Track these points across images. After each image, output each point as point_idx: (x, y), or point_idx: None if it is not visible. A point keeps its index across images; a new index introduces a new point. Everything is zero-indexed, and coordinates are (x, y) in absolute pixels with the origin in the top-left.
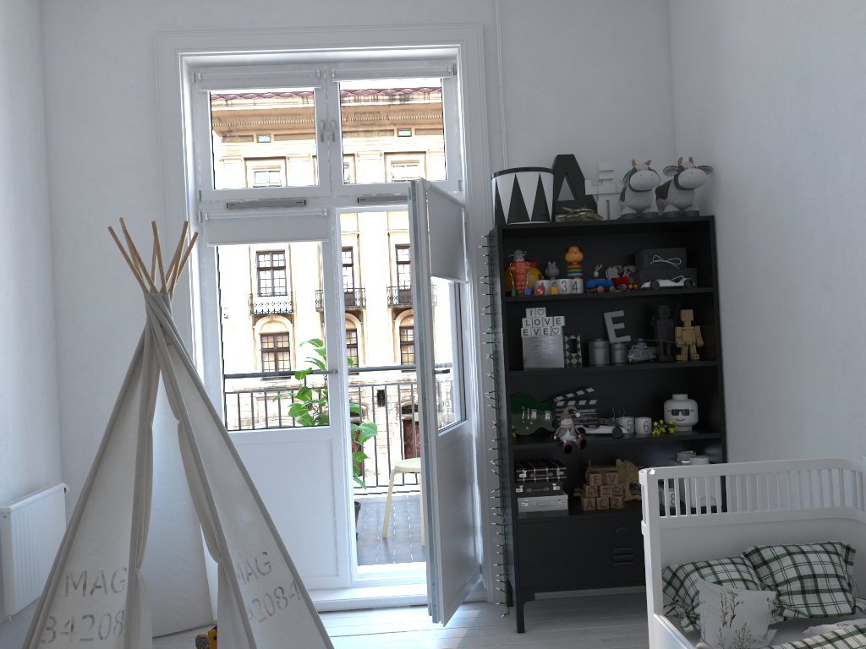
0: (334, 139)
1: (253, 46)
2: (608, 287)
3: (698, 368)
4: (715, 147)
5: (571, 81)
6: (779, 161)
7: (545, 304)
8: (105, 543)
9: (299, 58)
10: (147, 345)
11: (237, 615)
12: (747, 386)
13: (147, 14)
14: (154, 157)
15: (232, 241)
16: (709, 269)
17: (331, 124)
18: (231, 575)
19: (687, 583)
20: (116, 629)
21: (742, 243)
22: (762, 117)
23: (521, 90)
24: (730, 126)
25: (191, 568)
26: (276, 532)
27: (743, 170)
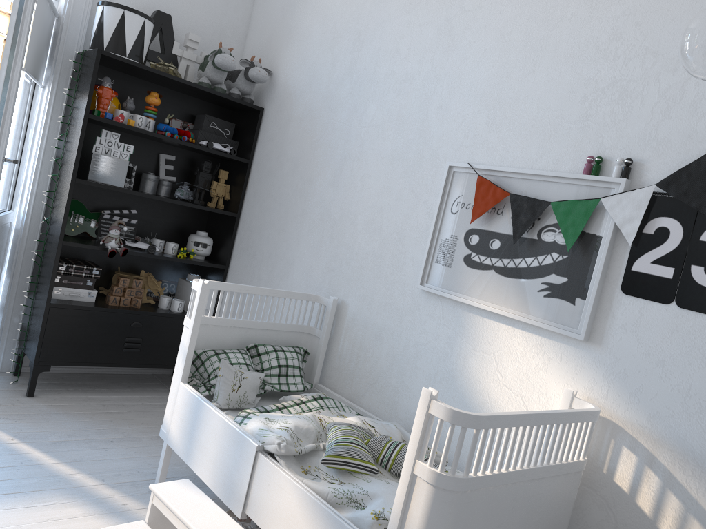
0: None
1: None
2: (174, 135)
3: (220, 215)
4: (279, 59)
5: None
6: (325, 89)
7: (114, 131)
8: None
9: None
10: None
11: None
12: (256, 237)
13: None
14: None
15: None
16: (249, 146)
17: None
18: None
19: (208, 363)
20: None
21: (281, 136)
22: (322, 53)
23: None
24: (295, 49)
25: None
26: None
27: (297, 84)
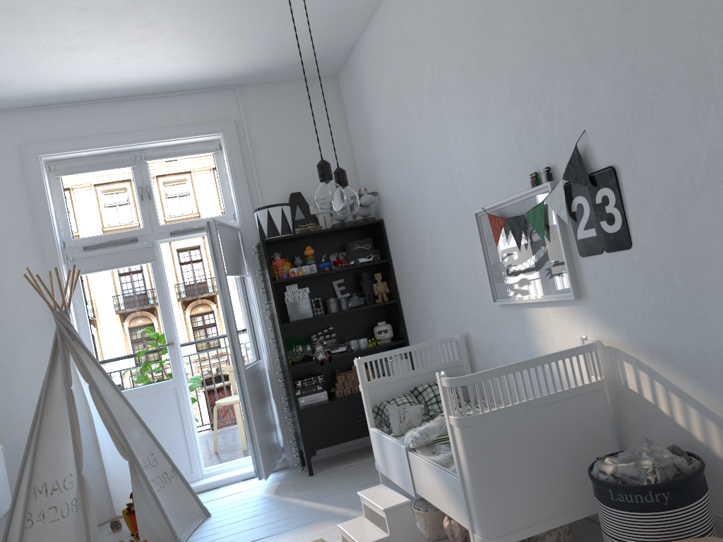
0: (150, 198)
1: (89, 147)
2: (331, 267)
3: (389, 305)
4: (377, 181)
5: (292, 148)
6: (405, 190)
7: (297, 282)
8: (54, 464)
9: (120, 150)
10: (60, 342)
11: (144, 488)
12: (412, 310)
13: (13, 132)
14: (30, 224)
15: (90, 271)
16: (385, 248)
17: (147, 189)
18: (138, 465)
19: (385, 410)
20: (73, 509)
21: (397, 233)
22: (394, 167)
23: (263, 156)
24: (381, 170)
25: (98, 482)
26: (157, 441)
27: (391, 194)
